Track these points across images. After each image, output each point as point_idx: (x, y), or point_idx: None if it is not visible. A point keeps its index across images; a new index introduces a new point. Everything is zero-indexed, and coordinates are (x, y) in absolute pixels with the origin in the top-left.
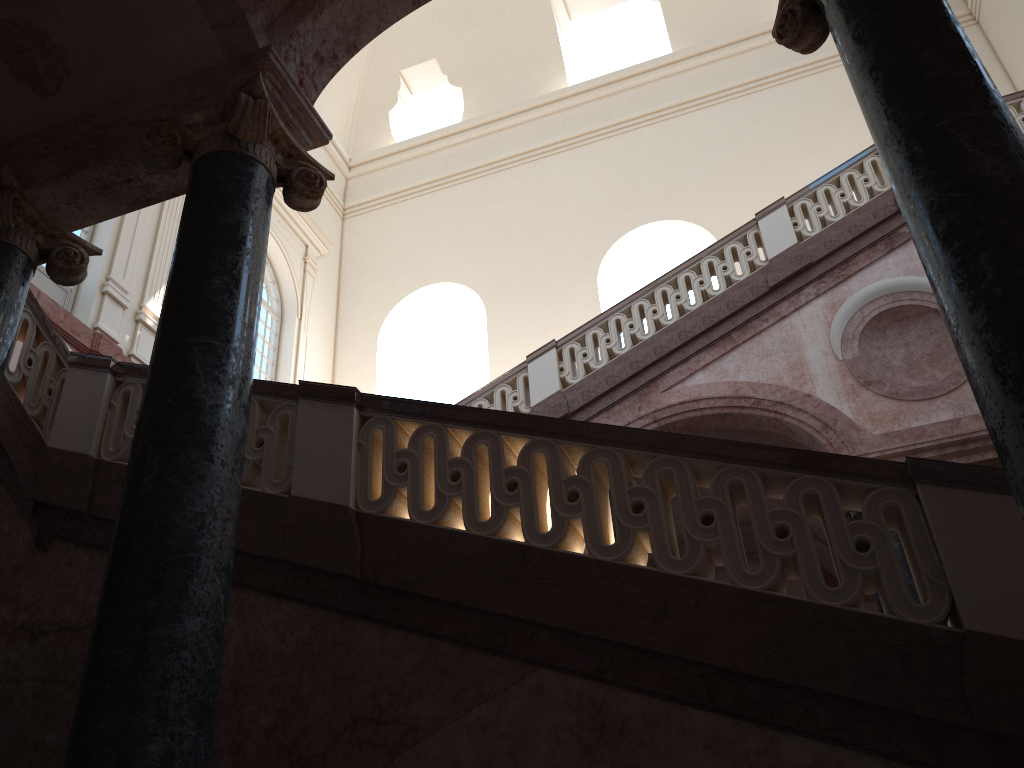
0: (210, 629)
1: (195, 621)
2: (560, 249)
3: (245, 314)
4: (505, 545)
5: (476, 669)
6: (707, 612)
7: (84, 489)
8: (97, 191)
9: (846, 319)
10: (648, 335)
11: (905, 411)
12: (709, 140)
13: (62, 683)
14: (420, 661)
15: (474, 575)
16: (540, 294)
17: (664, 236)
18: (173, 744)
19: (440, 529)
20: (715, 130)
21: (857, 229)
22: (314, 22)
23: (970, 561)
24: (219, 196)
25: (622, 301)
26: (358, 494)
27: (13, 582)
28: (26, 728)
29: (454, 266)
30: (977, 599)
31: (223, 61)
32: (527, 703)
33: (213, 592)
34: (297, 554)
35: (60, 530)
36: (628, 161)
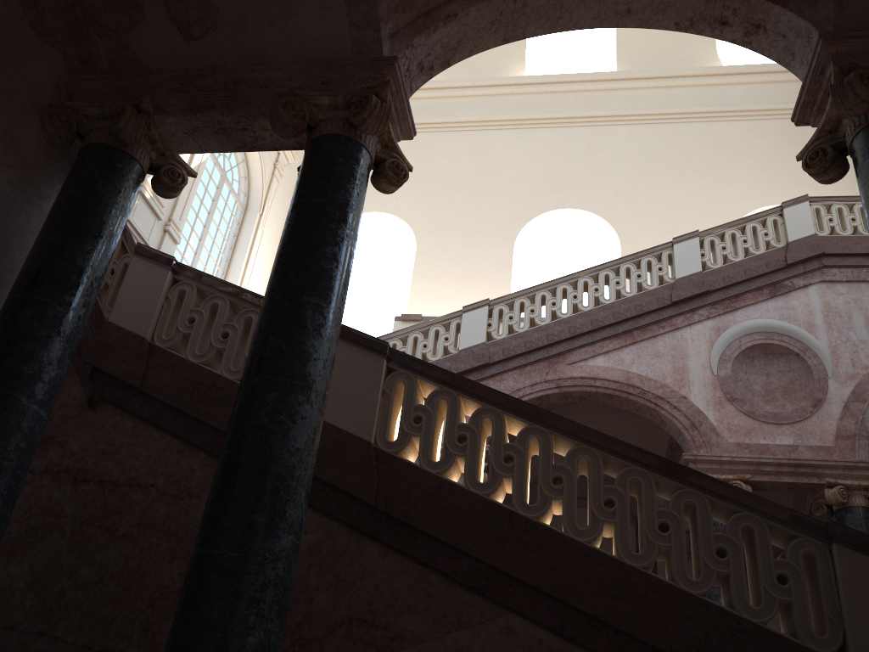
0: (295, 546)
1: (288, 538)
2: (489, 211)
3: (344, 282)
4: (497, 507)
5: (458, 601)
6: (655, 603)
7: (139, 368)
8: (214, 130)
9: (726, 343)
10: (566, 315)
11: (757, 429)
12: (630, 152)
13: (98, 527)
14: (412, 583)
15: (470, 526)
16: (464, 244)
17: (575, 222)
18: (265, 638)
19: (444, 480)
20: (637, 145)
21: (751, 273)
22: (426, 38)
23: (865, 614)
24: (336, 175)
25: (550, 281)
26: (377, 432)
27: (62, 429)
28: (62, 558)
29: (397, 201)
30: (865, 644)
31: (349, 54)
32: (496, 638)
33: (300, 515)
34: (323, 472)
35: (111, 396)
36: (560, 152)
